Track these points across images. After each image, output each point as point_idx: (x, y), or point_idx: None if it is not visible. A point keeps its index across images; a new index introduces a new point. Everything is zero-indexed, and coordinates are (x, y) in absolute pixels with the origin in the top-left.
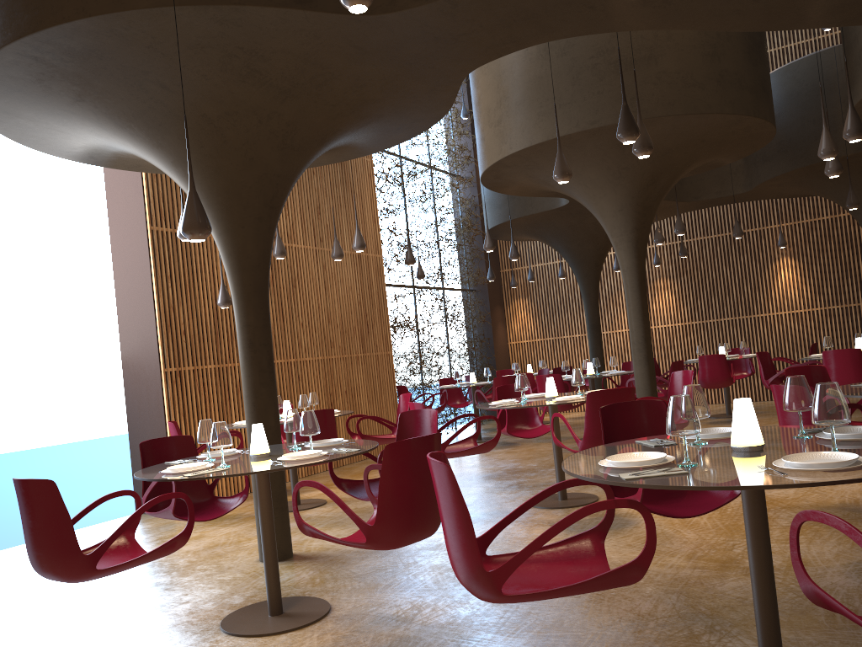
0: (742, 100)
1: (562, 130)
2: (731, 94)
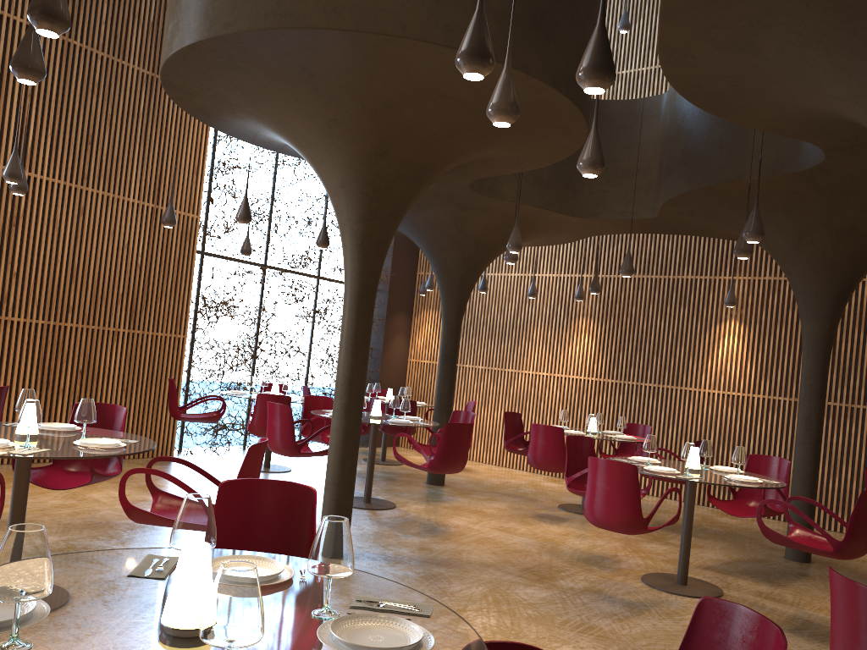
0: None
1: (195, 33)
2: (452, 15)
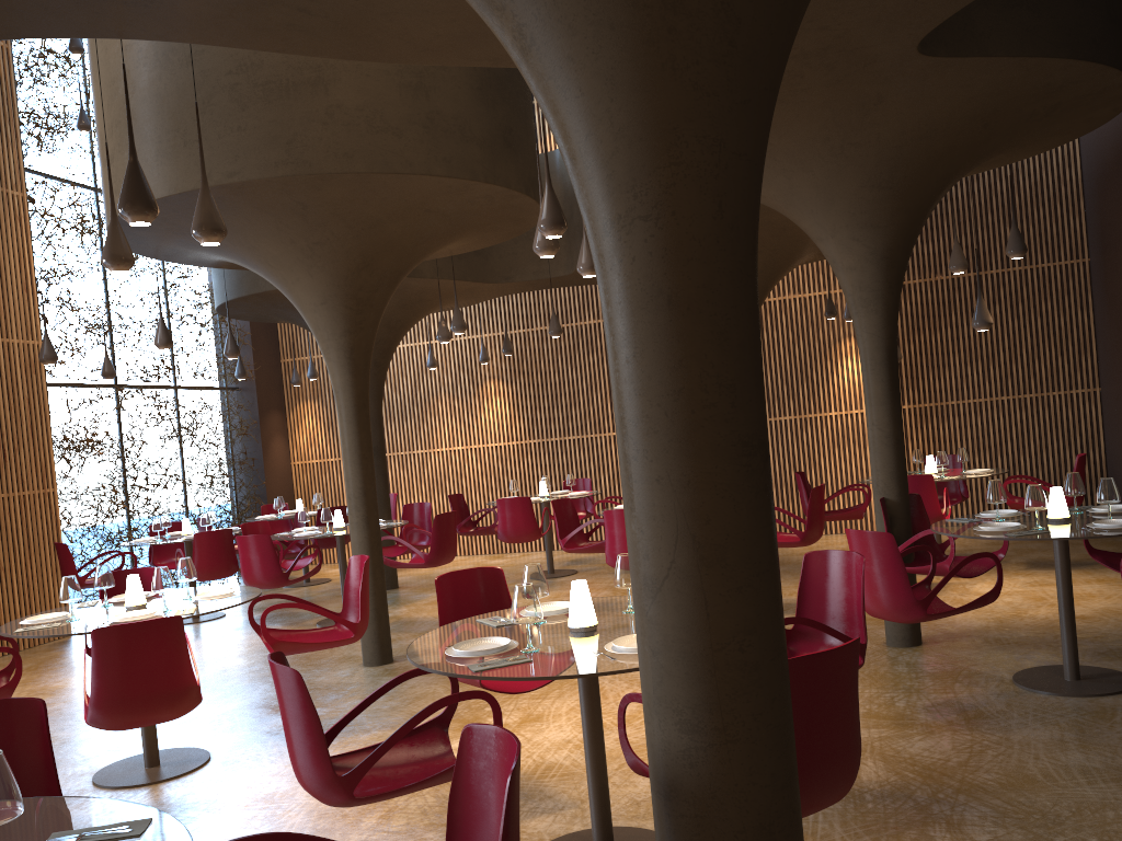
0: (464, 158)
1: (189, 181)
2: (447, 148)
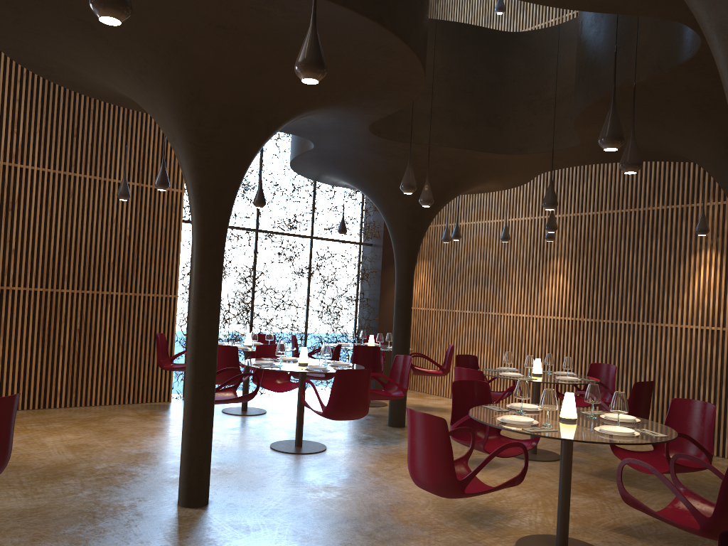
0: None
1: None
2: None
